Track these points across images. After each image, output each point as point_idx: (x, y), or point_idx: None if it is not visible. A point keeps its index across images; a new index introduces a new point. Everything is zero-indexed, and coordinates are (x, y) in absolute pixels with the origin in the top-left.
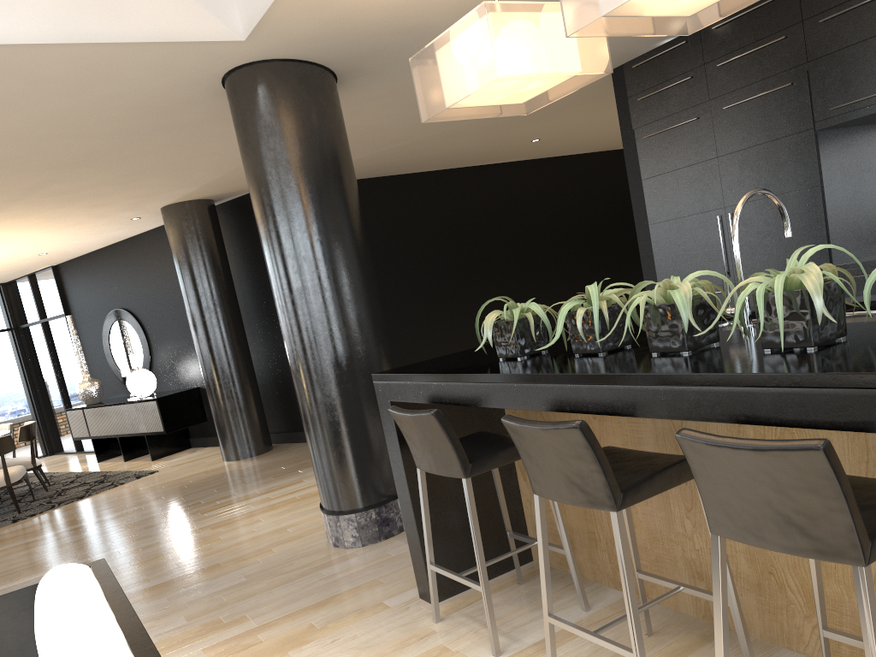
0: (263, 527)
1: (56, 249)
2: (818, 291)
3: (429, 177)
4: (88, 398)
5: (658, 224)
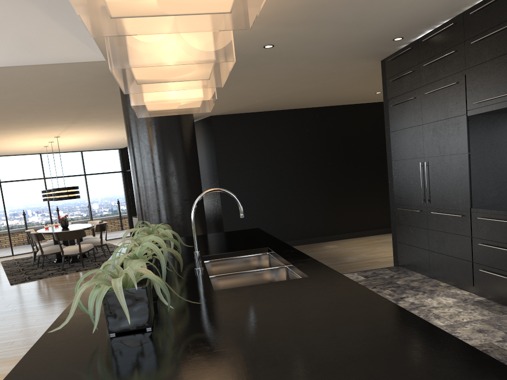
0: None
1: None
2: None
3: (317, 110)
4: None
5: (395, 161)
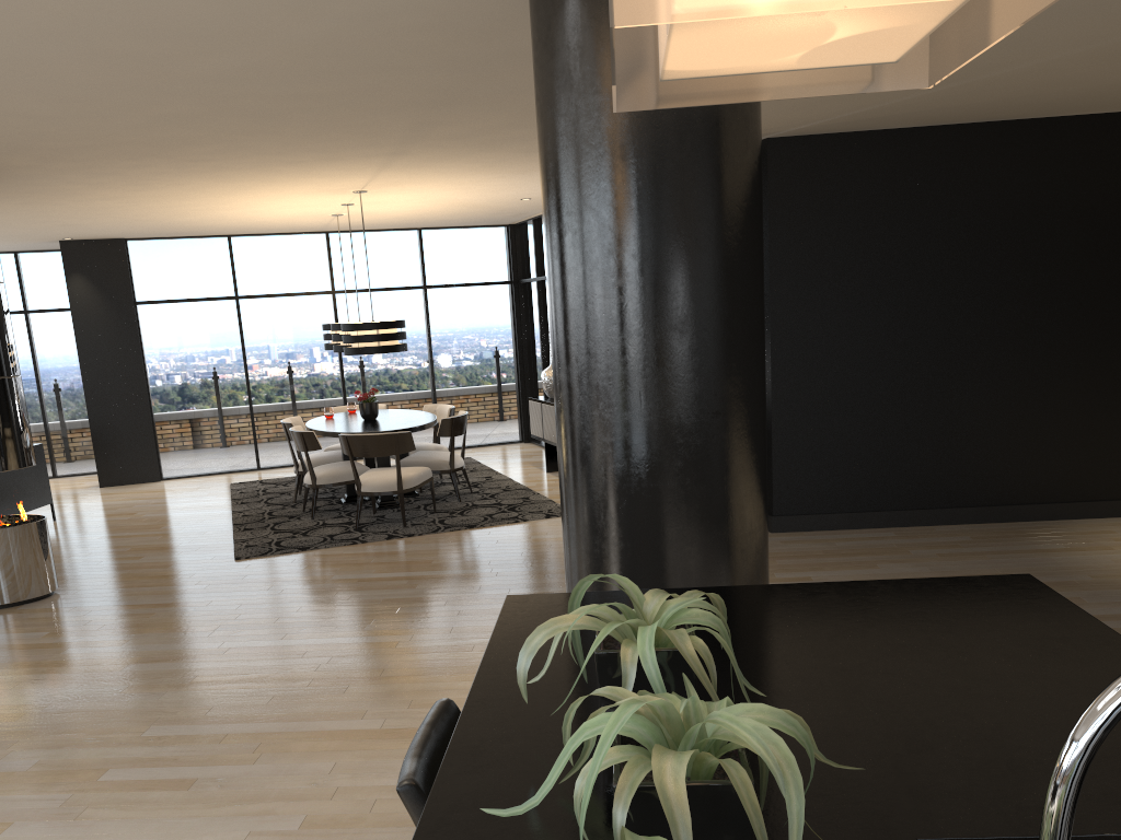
0: None
1: (538, 195)
2: None
3: (1096, 125)
4: (551, 390)
5: None
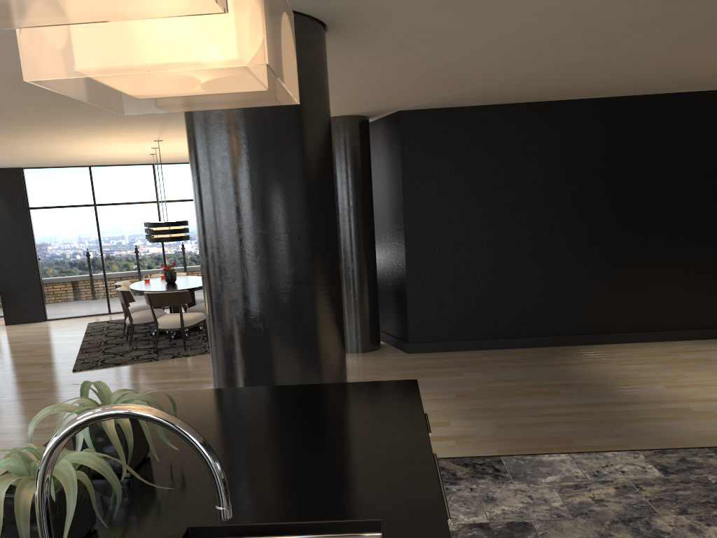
0: None
1: None
2: None
3: (597, 104)
4: None
5: None
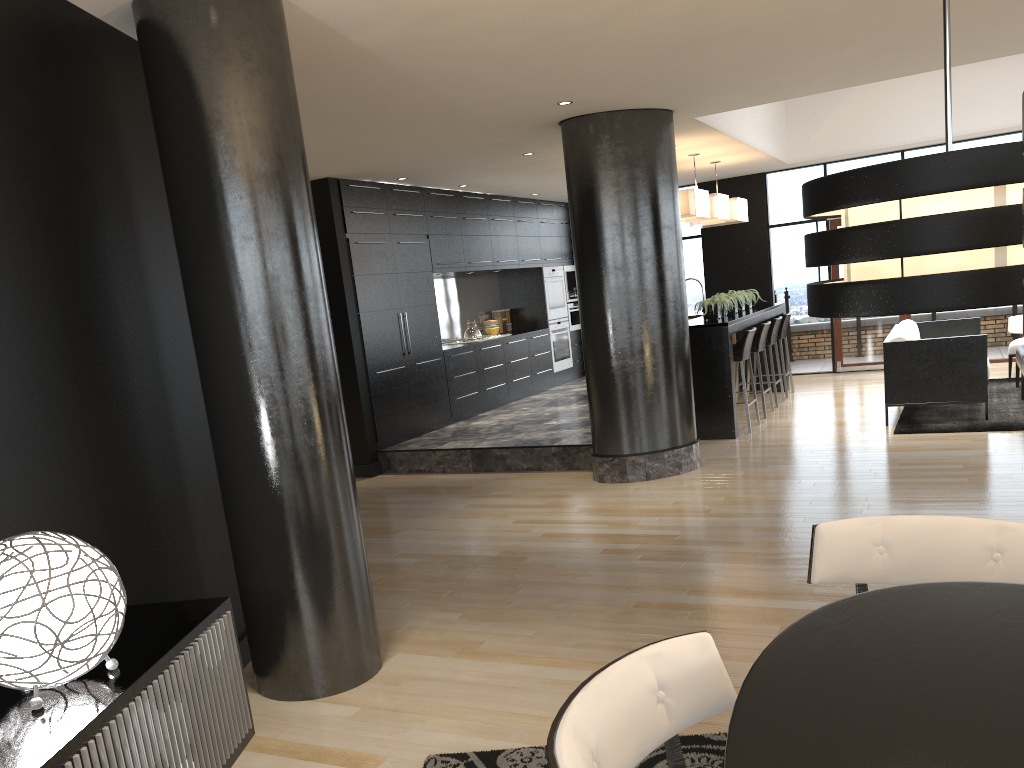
0: (687, 495)
1: None
2: (750, 296)
3: None
4: None
5: (365, 313)
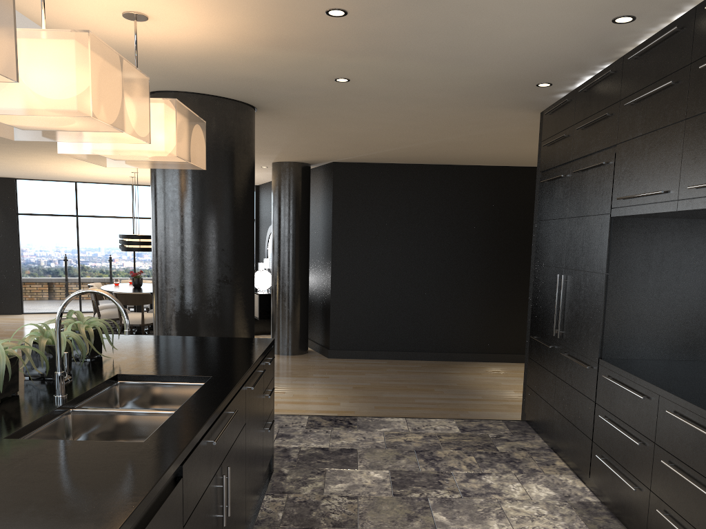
0: None
1: None
2: None
3: (489, 171)
4: None
5: (537, 266)
